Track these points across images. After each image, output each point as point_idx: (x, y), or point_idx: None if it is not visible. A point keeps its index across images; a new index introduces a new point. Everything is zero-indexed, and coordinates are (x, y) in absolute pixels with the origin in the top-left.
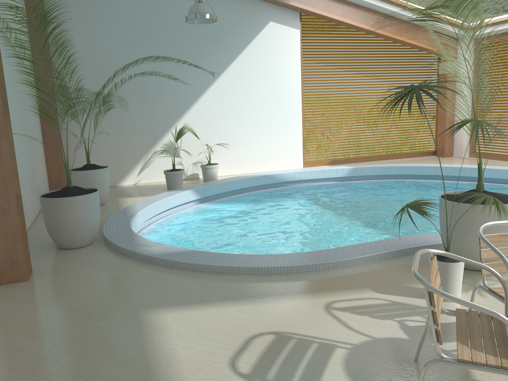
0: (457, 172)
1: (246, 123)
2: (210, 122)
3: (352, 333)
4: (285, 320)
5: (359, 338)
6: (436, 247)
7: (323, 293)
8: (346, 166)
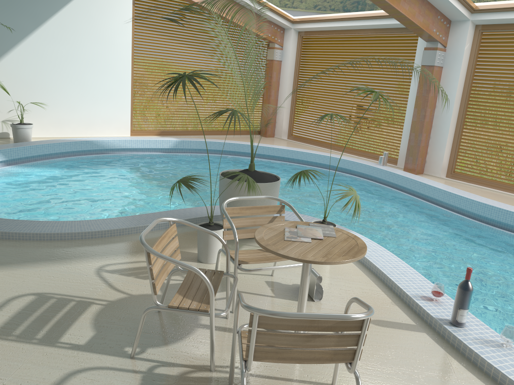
0: (272, 152)
1: (68, 83)
2: (24, 78)
3: (113, 292)
4: (52, 282)
5: (117, 296)
6: (219, 218)
7: (100, 258)
8: (172, 138)
